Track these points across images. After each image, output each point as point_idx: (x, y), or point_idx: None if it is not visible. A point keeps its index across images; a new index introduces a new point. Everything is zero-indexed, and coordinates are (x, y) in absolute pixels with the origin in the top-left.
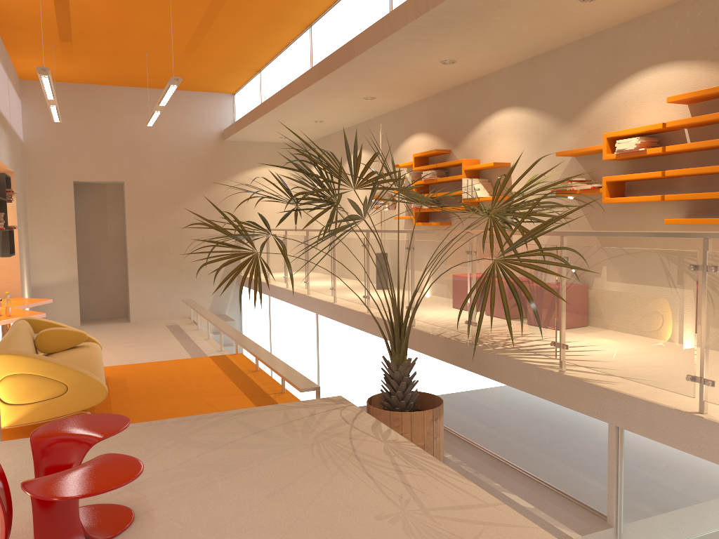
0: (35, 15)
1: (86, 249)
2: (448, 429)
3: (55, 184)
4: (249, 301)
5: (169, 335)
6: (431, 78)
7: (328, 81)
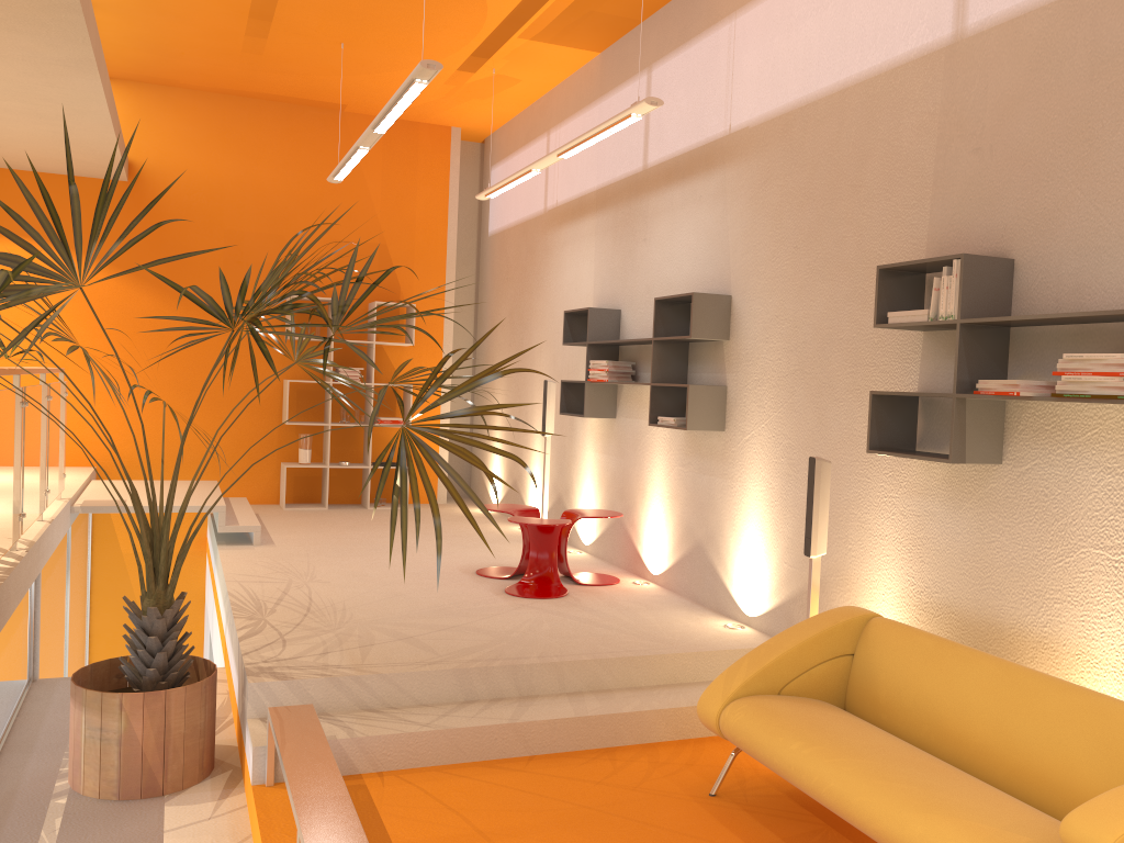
0: None
1: None
2: None
3: None
4: None
5: None
6: None
7: None
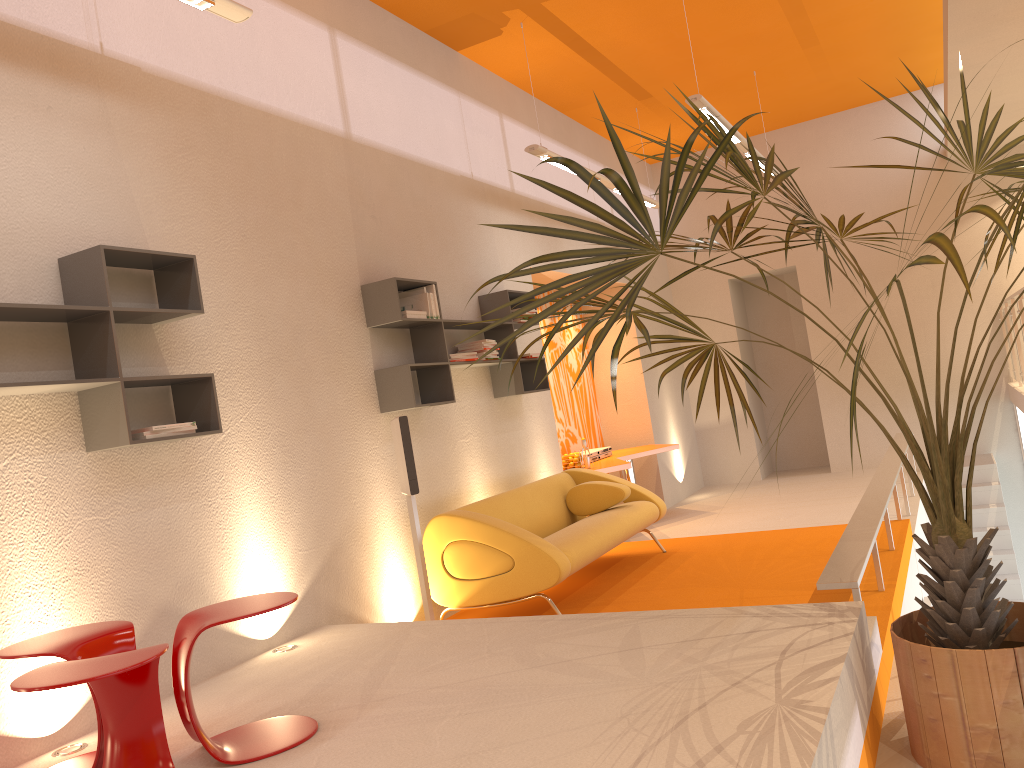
0: (579, 80)
1: (768, 371)
2: None
3: (706, 288)
4: (1022, 428)
5: (859, 491)
6: None
7: None
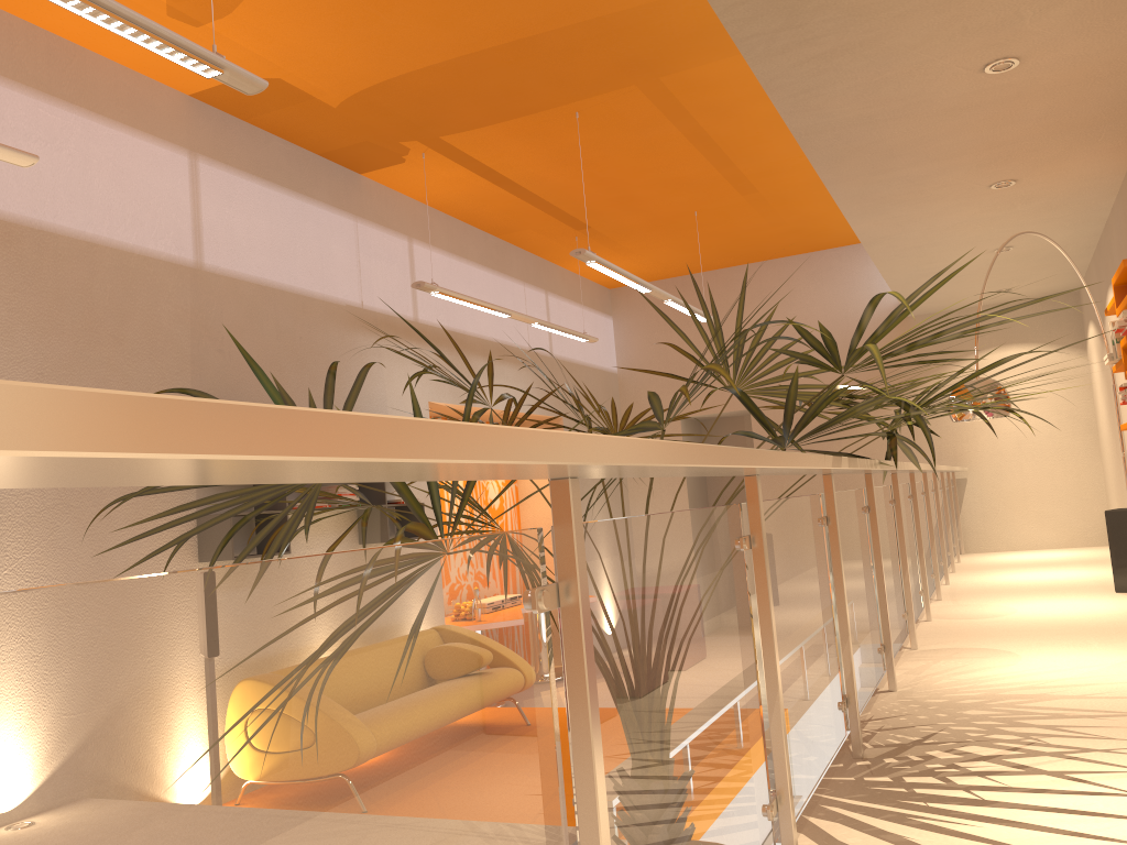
0: (505, 208)
1: None
2: None
3: None
4: None
5: None
6: (1045, 106)
7: (842, 181)
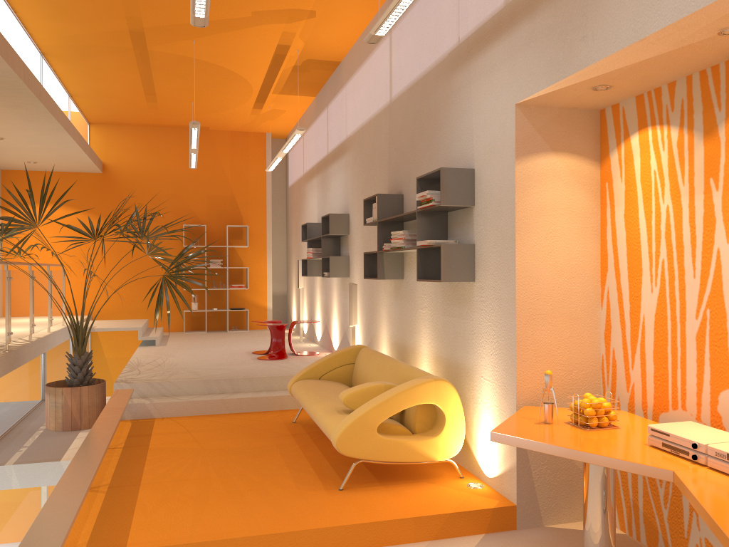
0: None
1: None
2: (2, 436)
3: None
4: None
5: None
6: None
7: None
